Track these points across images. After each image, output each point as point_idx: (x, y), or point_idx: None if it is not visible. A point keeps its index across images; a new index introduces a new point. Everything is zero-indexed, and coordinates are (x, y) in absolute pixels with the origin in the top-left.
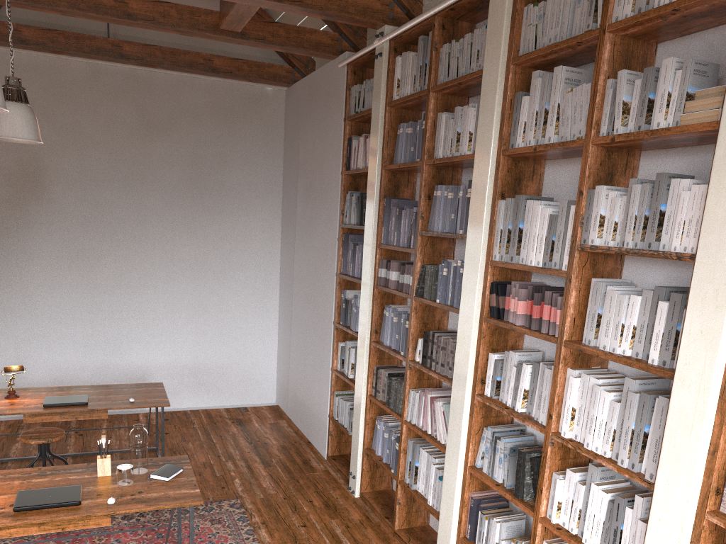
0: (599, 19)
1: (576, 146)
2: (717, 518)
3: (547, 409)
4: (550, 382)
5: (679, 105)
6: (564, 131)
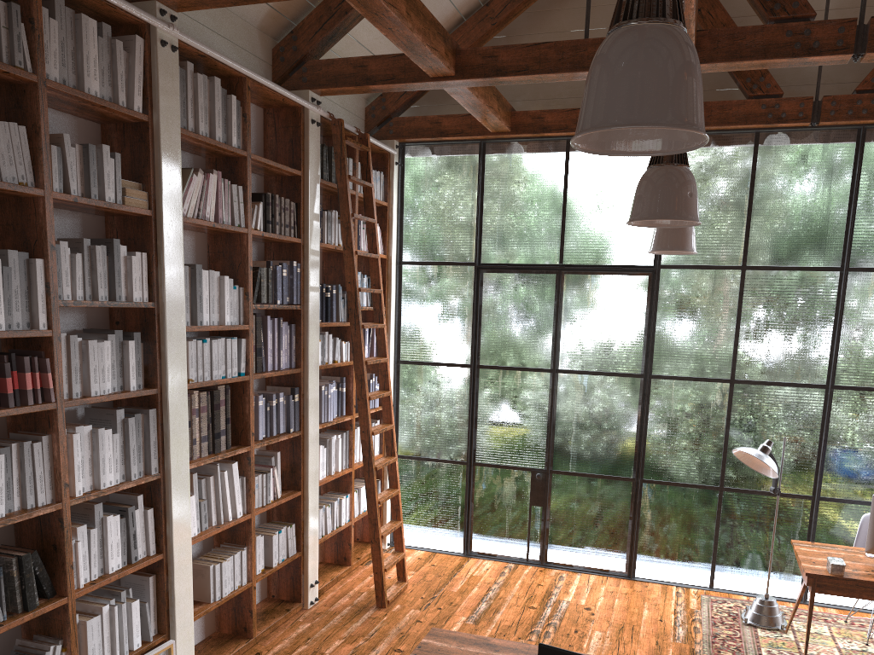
0: (29, 63)
1: (28, 194)
2: (194, 464)
3: (48, 484)
4: (44, 454)
5: (119, 188)
6: (1, 169)
